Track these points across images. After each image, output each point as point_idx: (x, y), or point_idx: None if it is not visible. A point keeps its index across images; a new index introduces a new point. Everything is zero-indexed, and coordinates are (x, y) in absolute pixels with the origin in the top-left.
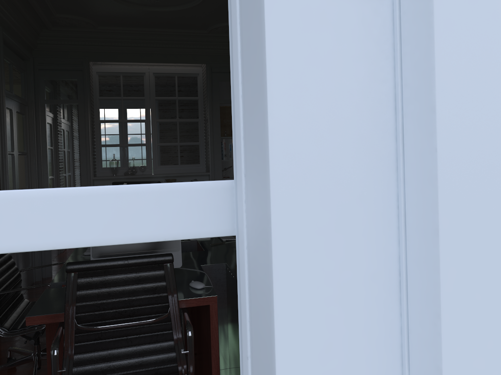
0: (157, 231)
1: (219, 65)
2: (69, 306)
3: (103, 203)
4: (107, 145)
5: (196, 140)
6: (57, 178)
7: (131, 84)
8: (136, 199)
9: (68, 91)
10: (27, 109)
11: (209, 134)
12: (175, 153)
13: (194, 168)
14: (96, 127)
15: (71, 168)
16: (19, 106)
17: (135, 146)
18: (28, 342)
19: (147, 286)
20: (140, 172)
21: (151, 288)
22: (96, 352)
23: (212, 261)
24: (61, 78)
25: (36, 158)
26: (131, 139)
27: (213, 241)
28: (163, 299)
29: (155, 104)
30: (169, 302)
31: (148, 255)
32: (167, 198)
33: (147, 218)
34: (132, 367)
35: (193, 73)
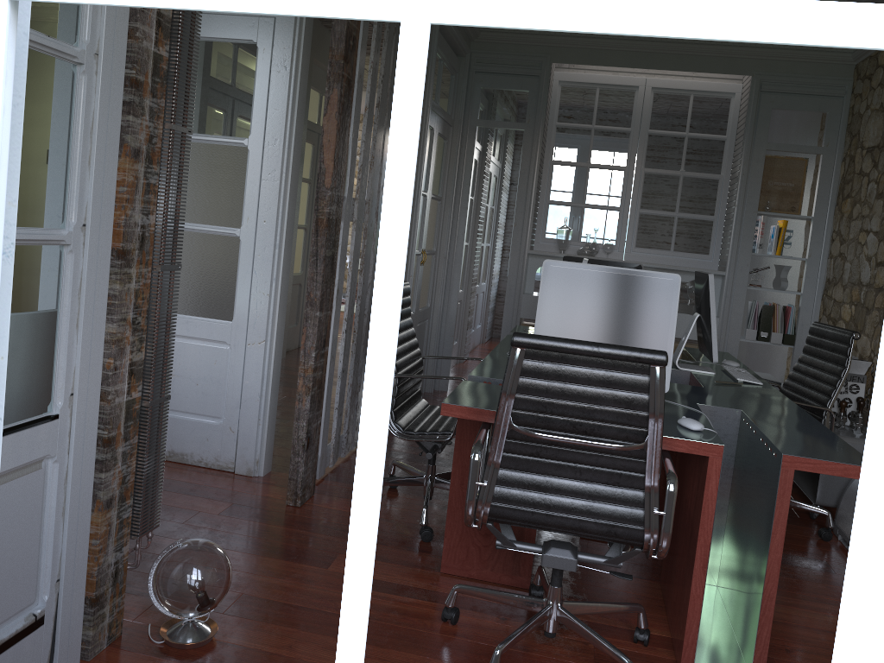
0: (860, 39)
1: (777, 79)
2: (507, 395)
3: (823, 14)
4: (557, 202)
5: (709, 213)
6: (472, 247)
7: (612, 105)
8: (848, 14)
9: (513, 108)
10: (451, 132)
11: (735, 203)
12: (668, 230)
13: (698, 261)
14: (545, 171)
15: (492, 236)
16: (443, 126)
17: (602, 209)
18: (413, 465)
19: (619, 394)
20: (602, 254)
21: (625, 399)
22: (529, 473)
23: (717, 403)
24: (506, 88)
25: (453, 209)
26: (597, 198)
27: (719, 379)
28: (639, 420)
29: (646, 142)
30: (648, 428)
31: (629, 347)
32: (872, 15)
33: (853, 28)
34: (575, 510)
35: (725, 93)
